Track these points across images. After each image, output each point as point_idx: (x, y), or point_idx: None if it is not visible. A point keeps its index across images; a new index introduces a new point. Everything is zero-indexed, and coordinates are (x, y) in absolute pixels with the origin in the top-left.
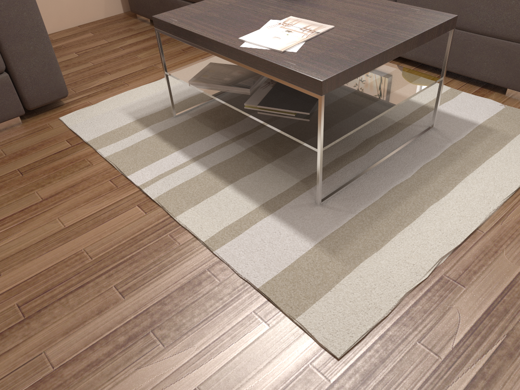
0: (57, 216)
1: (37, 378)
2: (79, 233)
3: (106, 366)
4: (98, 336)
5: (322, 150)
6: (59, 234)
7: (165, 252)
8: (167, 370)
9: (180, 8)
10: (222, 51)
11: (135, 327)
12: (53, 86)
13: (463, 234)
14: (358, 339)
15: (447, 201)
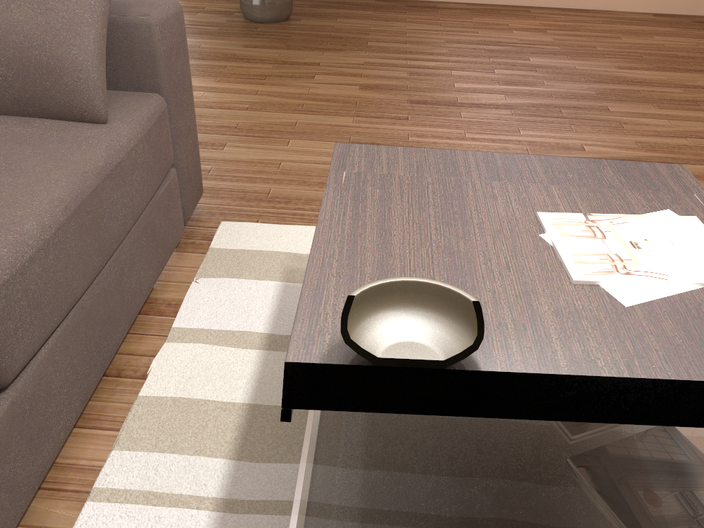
0: None
1: None
2: None
3: None
4: None
5: None
6: None
7: None
8: None
9: None
10: None
11: None
12: None
13: None
14: None
15: None
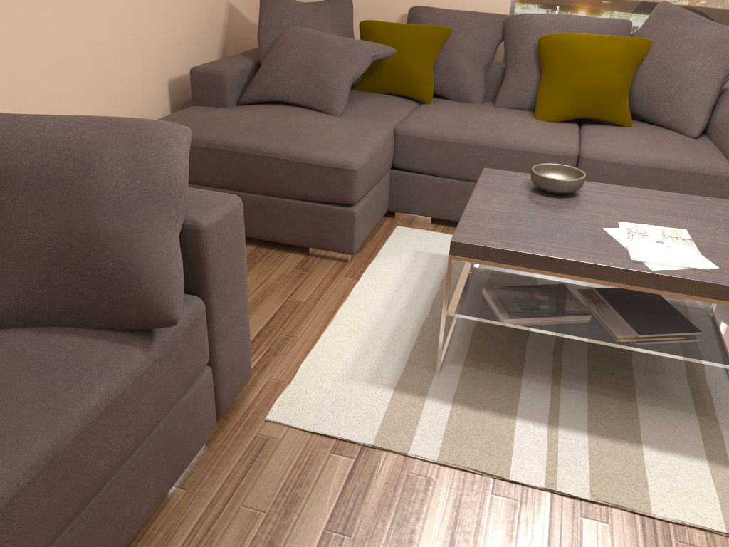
0: None
1: None
2: None
3: None
4: None
5: None
6: None
7: None
8: None
9: (463, 224)
10: (619, 277)
11: None
12: (244, 367)
13: None
14: None
15: None
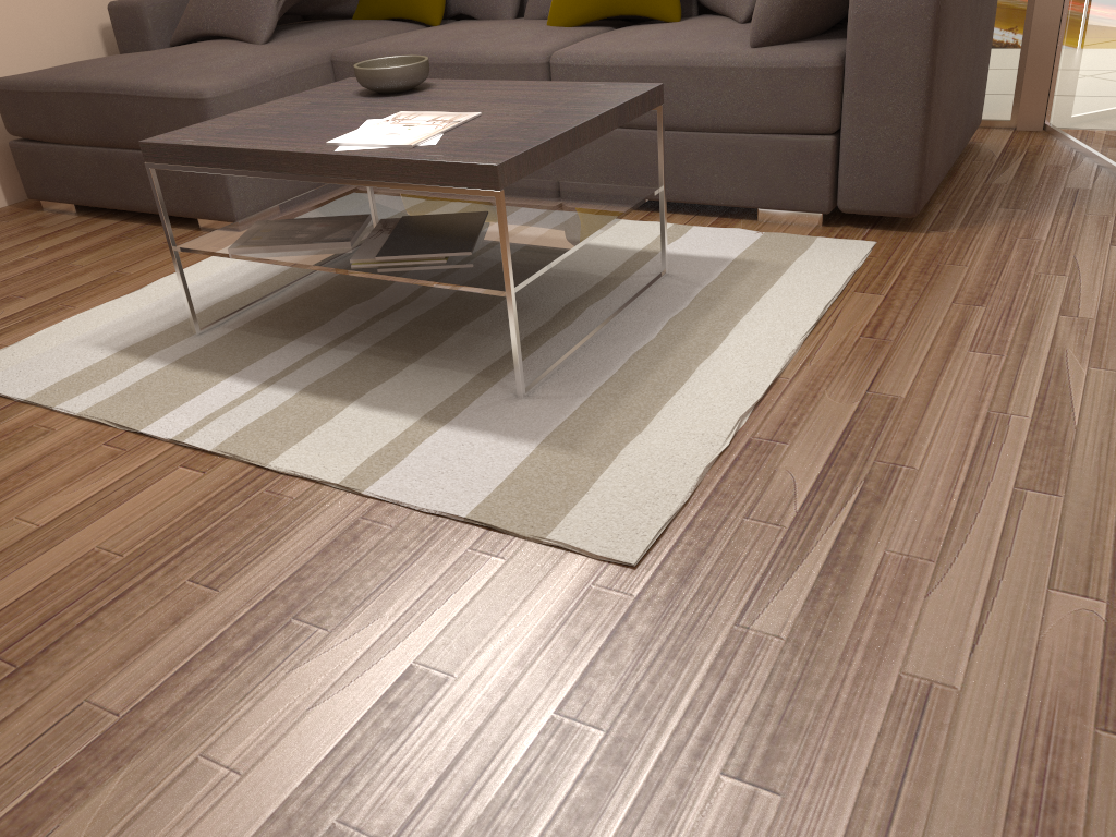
0: (13, 514)
1: (91, 737)
2: (76, 528)
3: (227, 684)
4: (191, 651)
5: (513, 290)
6: (31, 538)
7: (269, 514)
8: (349, 657)
9: (189, 127)
10: (301, 166)
11: (259, 621)
12: None
13: (761, 385)
14: (656, 536)
15: (723, 353)
